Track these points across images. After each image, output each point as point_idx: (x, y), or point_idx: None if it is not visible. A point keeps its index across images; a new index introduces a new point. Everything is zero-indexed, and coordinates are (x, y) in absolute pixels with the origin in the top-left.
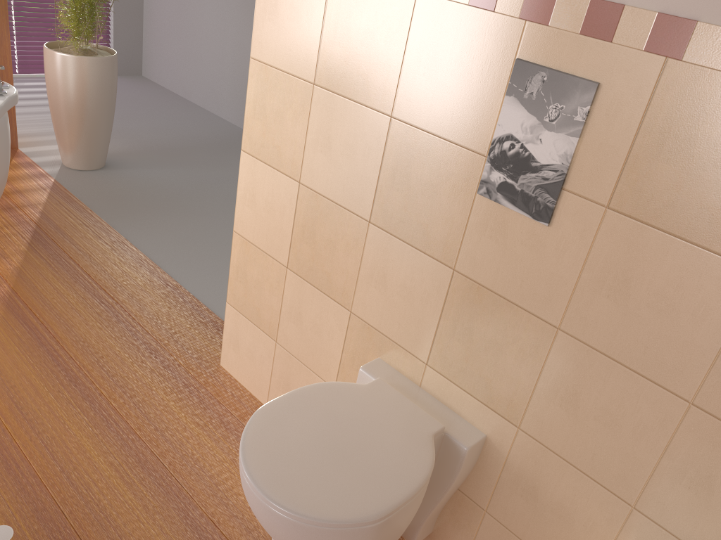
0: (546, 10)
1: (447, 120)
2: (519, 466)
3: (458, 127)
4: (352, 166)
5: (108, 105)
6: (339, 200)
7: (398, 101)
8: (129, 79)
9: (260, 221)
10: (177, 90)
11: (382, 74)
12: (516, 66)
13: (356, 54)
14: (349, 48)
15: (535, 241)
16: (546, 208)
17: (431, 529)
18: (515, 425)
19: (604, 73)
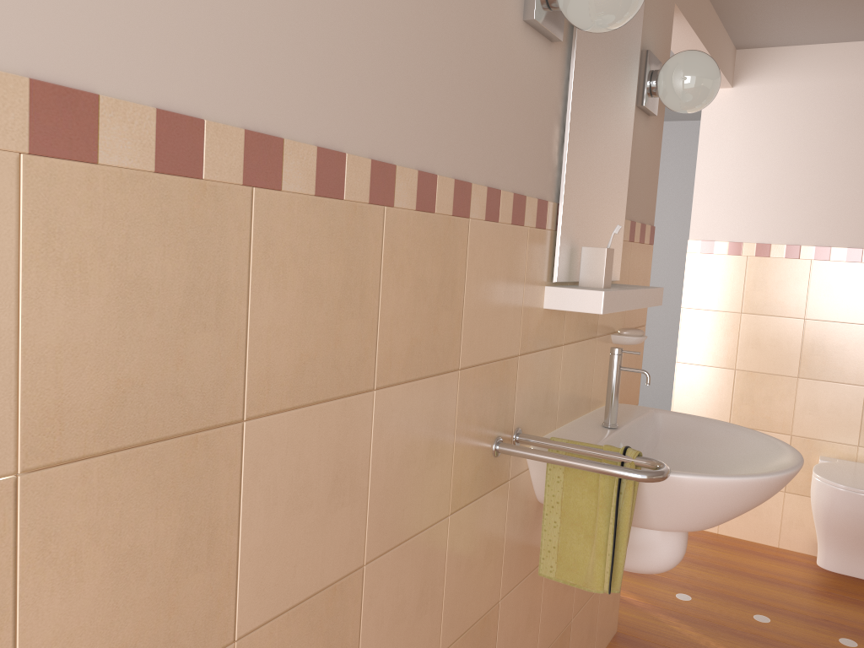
0: None
1: (843, 313)
2: None
3: (851, 315)
4: (778, 350)
5: None
6: (771, 371)
7: (807, 310)
8: None
9: (700, 402)
10: None
11: (794, 299)
12: None
13: (773, 293)
14: (767, 291)
15: None
16: None
17: None
18: None
19: None
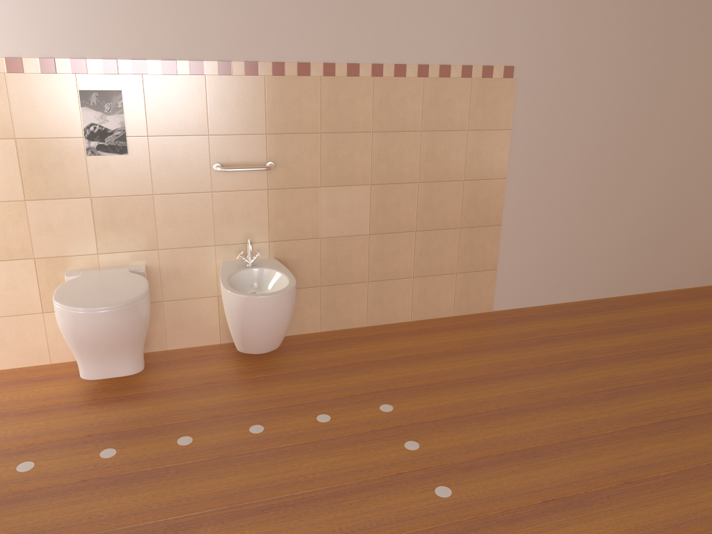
0: (83, 67)
1: (53, 128)
2: (167, 266)
3: (61, 130)
4: None
5: None
6: None
7: (16, 129)
8: None
9: None
10: None
11: None
12: (80, 93)
13: None
14: None
15: (125, 163)
16: (124, 147)
17: None
18: (155, 249)
19: (121, 86)
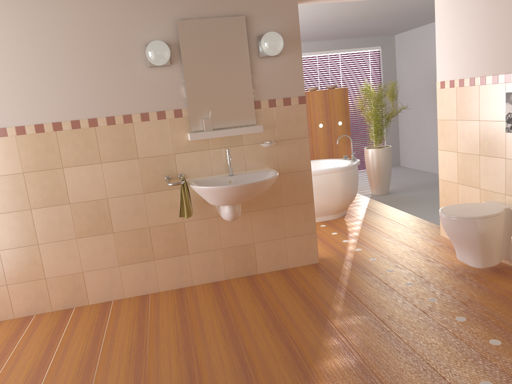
0: (509, 79)
1: (493, 115)
2: None
3: (496, 116)
4: (471, 140)
5: (388, 166)
6: (469, 152)
7: (480, 115)
8: (394, 167)
9: (447, 171)
10: (417, 167)
11: (474, 110)
12: (506, 94)
13: (466, 107)
14: (464, 106)
15: None
16: None
17: None
18: None
19: None
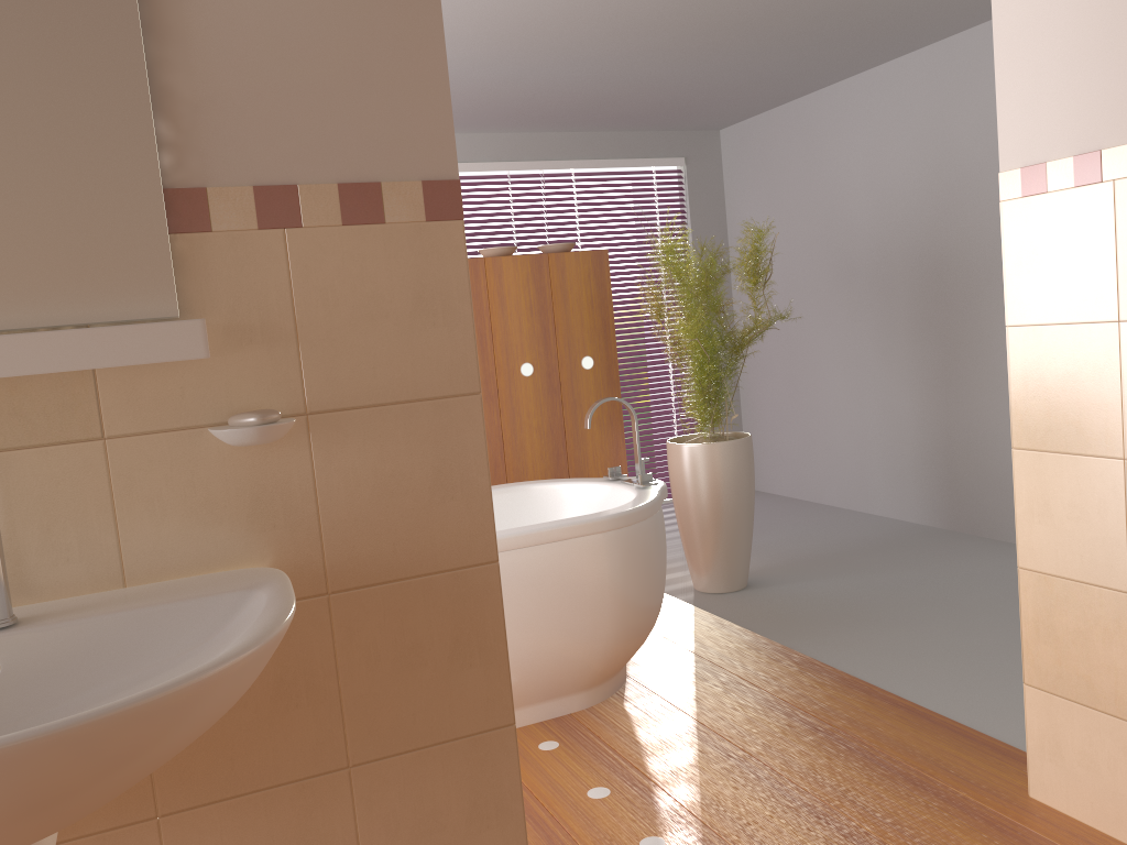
0: None
1: None
2: None
3: None
4: None
5: (747, 499)
6: None
7: None
8: None
9: (1065, 538)
10: (800, 494)
11: None
12: None
13: None
14: None
15: None
16: None
17: None
18: None
19: None
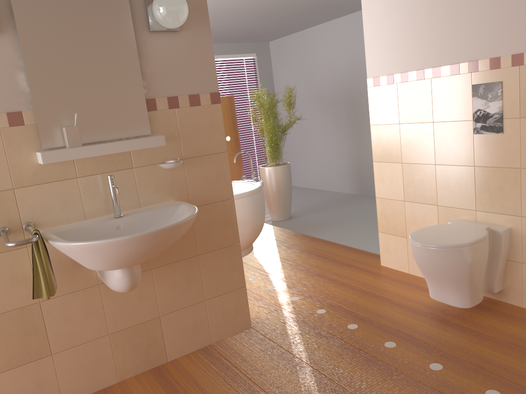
0: (476, 67)
1: (454, 114)
2: None
3: (459, 115)
4: (422, 146)
5: (289, 186)
6: (420, 161)
7: (434, 115)
8: None
9: (388, 187)
10: (306, 185)
11: (425, 109)
12: (472, 87)
13: (413, 106)
14: (410, 106)
15: (500, 141)
16: (499, 127)
17: (502, 287)
18: (519, 216)
19: (502, 77)
